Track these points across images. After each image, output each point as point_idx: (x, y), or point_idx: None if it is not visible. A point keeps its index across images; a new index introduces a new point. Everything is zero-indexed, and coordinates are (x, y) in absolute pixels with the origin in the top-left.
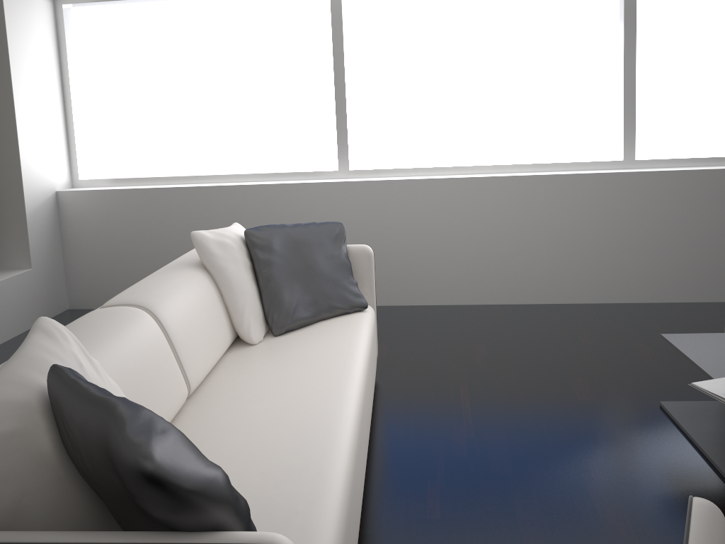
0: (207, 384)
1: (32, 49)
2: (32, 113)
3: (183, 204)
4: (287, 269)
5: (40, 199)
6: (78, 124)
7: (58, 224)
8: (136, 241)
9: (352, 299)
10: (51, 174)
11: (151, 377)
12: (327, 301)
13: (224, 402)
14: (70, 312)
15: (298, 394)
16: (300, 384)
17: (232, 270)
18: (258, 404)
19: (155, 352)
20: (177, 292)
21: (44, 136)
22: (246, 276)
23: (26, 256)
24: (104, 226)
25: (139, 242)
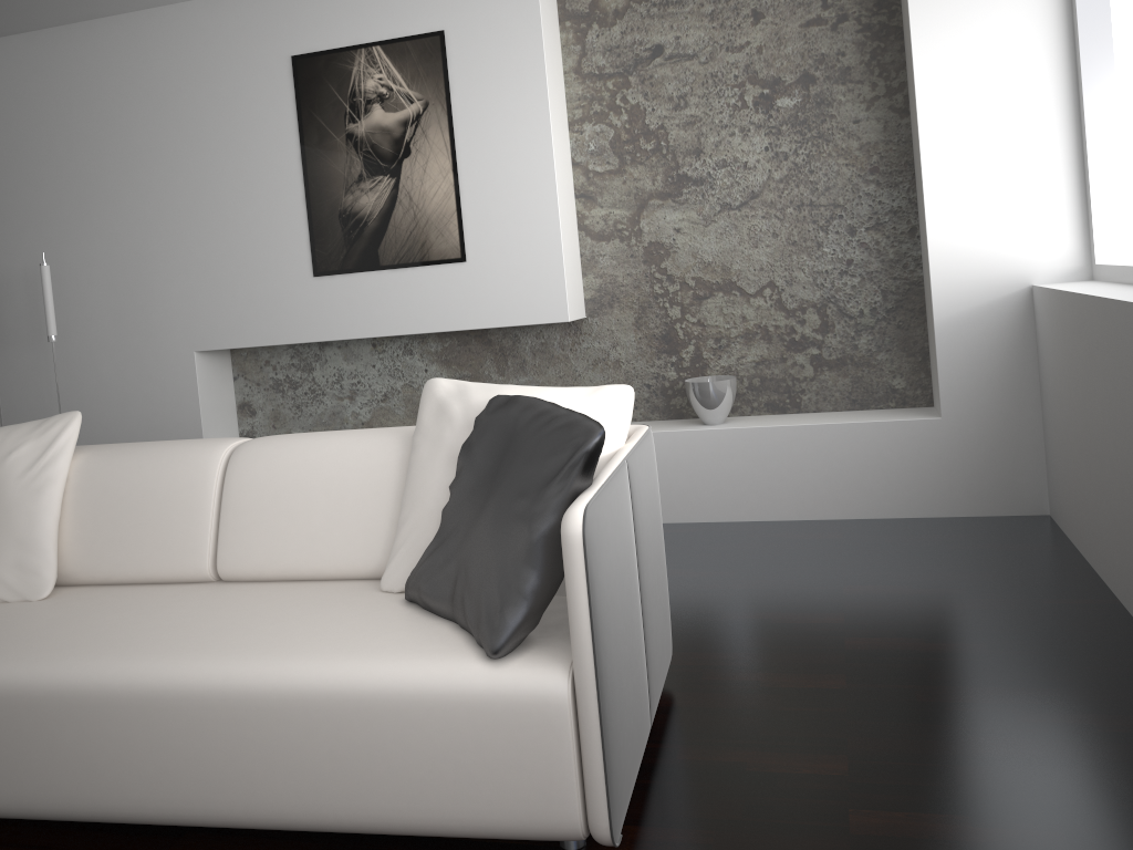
0: (257, 584)
1: (981, 25)
2: (969, 144)
3: (1099, 339)
4: (471, 491)
5: (976, 298)
6: (1103, 148)
7: (1031, 348)
8: (1075, 408)
9: (484, 615)
10: (1017, 253)
11: (142, 517)
12: (464, 589)
13: (175, 598)
14: (1027, 520)
15: (120, 631)
16: (155, 629)
17: (422, 456)
18: (135, 613)
19: (172, 497)
20: (299, 452)
21: (1003, 182)
22: (436, 475)
23: (938, 395)
24: (1056, 365)
25: (1076, 413)
